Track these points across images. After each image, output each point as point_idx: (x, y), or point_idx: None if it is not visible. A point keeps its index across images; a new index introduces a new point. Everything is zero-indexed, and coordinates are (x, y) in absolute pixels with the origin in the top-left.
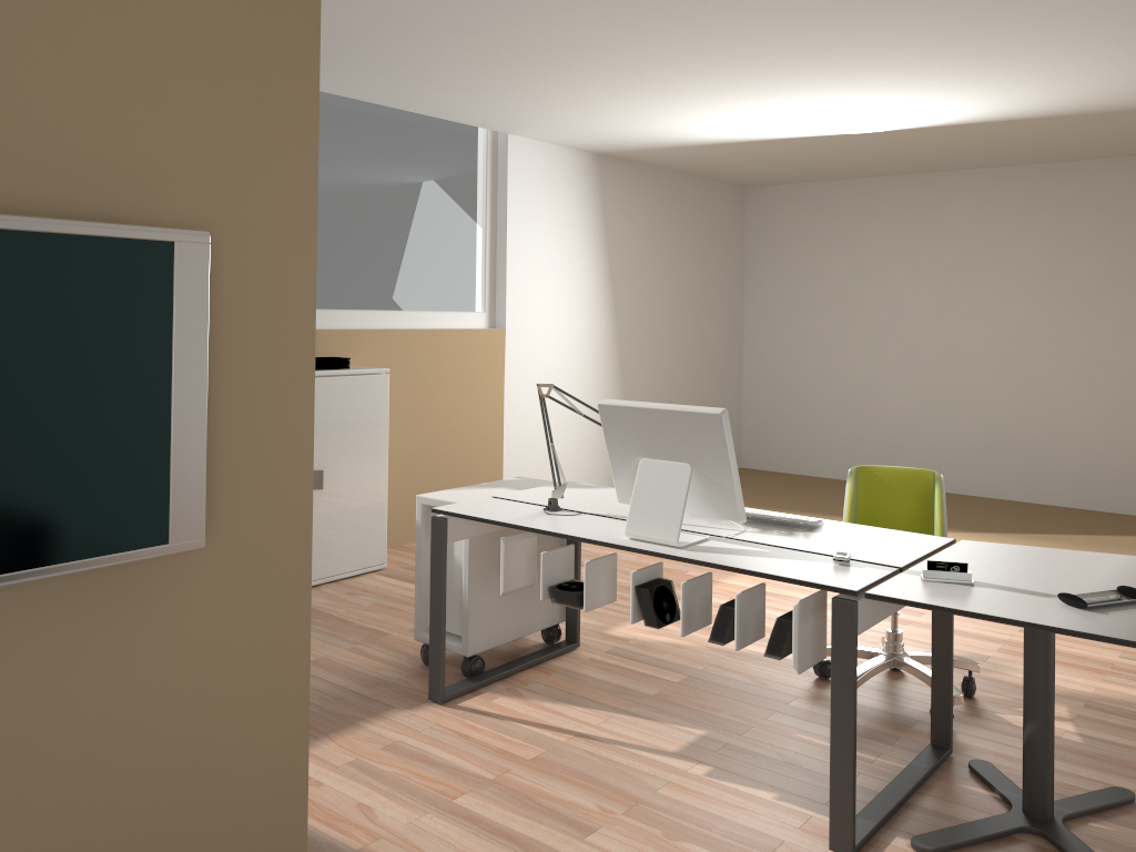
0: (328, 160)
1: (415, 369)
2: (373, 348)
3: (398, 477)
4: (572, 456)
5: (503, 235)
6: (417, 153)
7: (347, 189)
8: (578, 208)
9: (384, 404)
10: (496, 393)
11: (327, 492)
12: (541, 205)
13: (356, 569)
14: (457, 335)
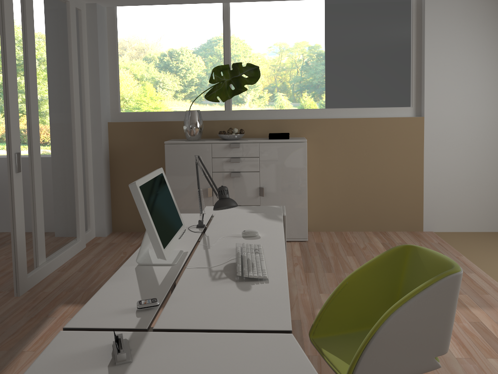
0: (297, 34)
1: (351, 140)
2: (321, 128)
3: (340, 196)
4: (492, 199)
5: (423, 60)
6: (357, 20)
7: (309, 47)
8: (497, 33)
9: (303, 158)
10: (416, 155)
11: (269, 198)
12: (458, 37)
13: (288, 238)
14: (382, 121)
